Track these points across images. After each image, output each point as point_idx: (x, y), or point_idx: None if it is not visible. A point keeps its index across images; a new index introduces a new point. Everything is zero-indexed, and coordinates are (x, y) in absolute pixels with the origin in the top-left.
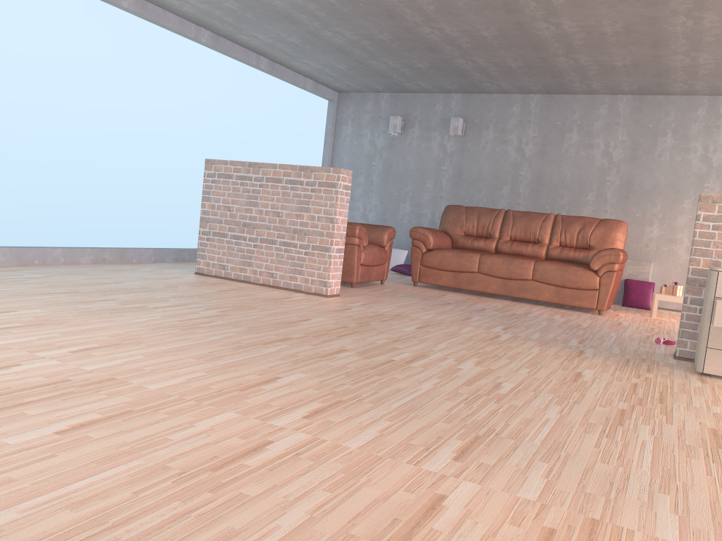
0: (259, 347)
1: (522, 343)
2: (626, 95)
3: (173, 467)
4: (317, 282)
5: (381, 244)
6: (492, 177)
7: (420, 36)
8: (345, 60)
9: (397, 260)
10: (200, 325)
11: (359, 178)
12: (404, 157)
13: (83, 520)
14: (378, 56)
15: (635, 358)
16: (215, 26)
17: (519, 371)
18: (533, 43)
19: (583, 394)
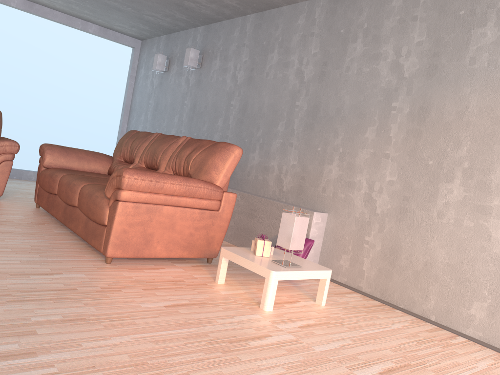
0: None
1: None
2: None
3: None
4: None
5: None
6: (213, 109)
7: None
8: None
9: None
10: None
11: (142, 116)
12: (166, 94)
13: None
14: None
15: None
16: None
17: None
18: None
19: None
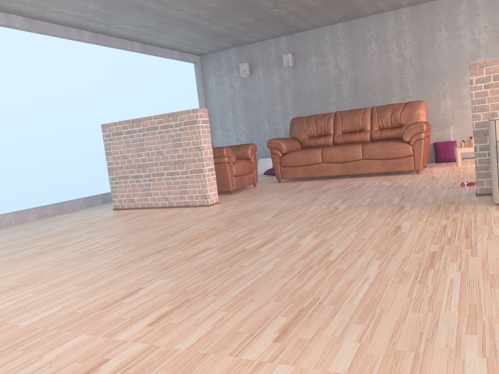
0: (137, 262)
1: (355, 210)
2: (405, 7)
3: None
4: (199, 197)
5: (247, 157)
6: (321, 91)
7: None
8: (194, 30)
9: (267, 166)
10: (97, 253)
11: (228, 114)
12: (256, 91)
13: None
14: (215, 21)
15: (445, 203)
16: (91, 26)
17: (349, 235)
18: None
19: (401, 244)
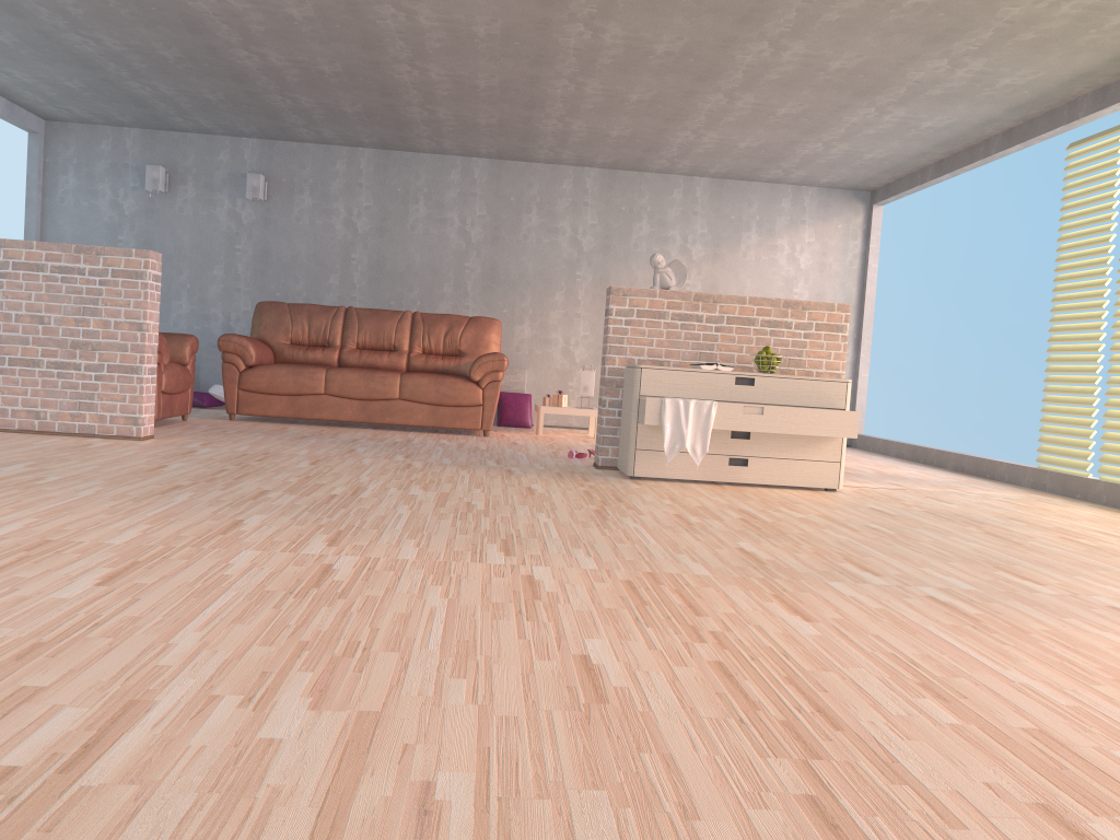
0: (161, 497)
1: (443, 468)
2: (482, 158)
3: (274, 590)
4: (122, 420)
5: (182, 360)
6: (314, 262)
7: (228, 59)
8: (85, 77)
9: None
10: (36, 483)
11: None
12: (173, 229)
13: (267, 627)
14: (146, 77)
15: (564, 472)
16: None
17: (473, 491)
18: (385, 87)
19: (551, 502)
